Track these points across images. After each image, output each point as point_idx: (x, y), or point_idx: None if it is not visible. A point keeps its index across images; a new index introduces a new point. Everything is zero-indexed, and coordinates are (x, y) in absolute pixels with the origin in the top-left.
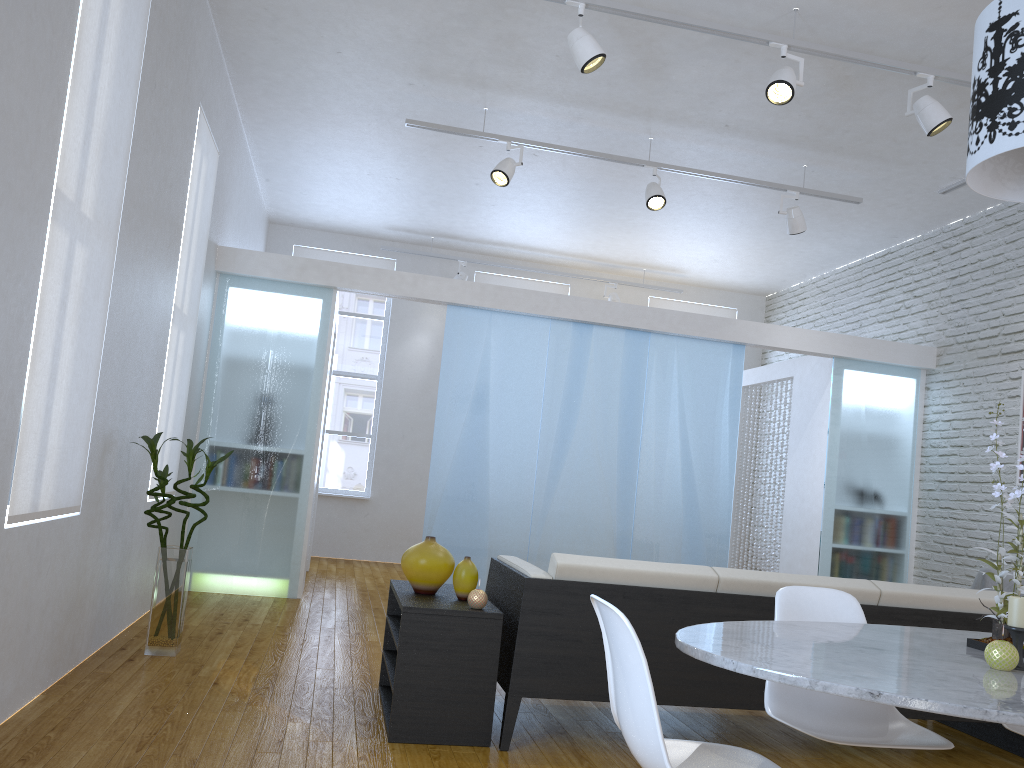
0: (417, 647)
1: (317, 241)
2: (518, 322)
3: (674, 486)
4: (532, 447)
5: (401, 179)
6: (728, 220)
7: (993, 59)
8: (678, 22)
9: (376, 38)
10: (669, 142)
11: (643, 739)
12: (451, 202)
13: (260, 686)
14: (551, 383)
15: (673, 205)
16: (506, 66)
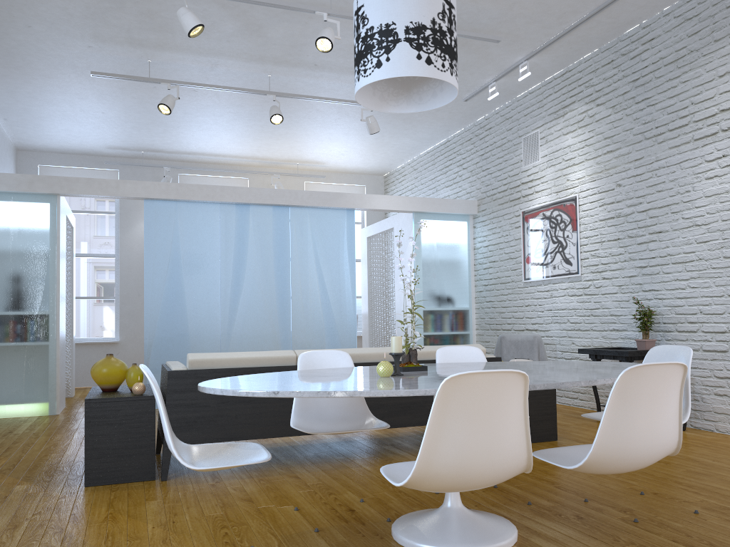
0: (98, 424)
1: (56, 161)
2: (196, 207)
3: (316, 307)
4: (216, 291)
5: (106, 113)
6: (340, 127)
7: (357, 32)
8: (252, 1)
9: (54, 16)
10: (282, 77)
11: (167, 439)
12: (147, 126)
13: (5, 468)
14: (224, 247)
15: (300, 119)
16: (153, 32)
